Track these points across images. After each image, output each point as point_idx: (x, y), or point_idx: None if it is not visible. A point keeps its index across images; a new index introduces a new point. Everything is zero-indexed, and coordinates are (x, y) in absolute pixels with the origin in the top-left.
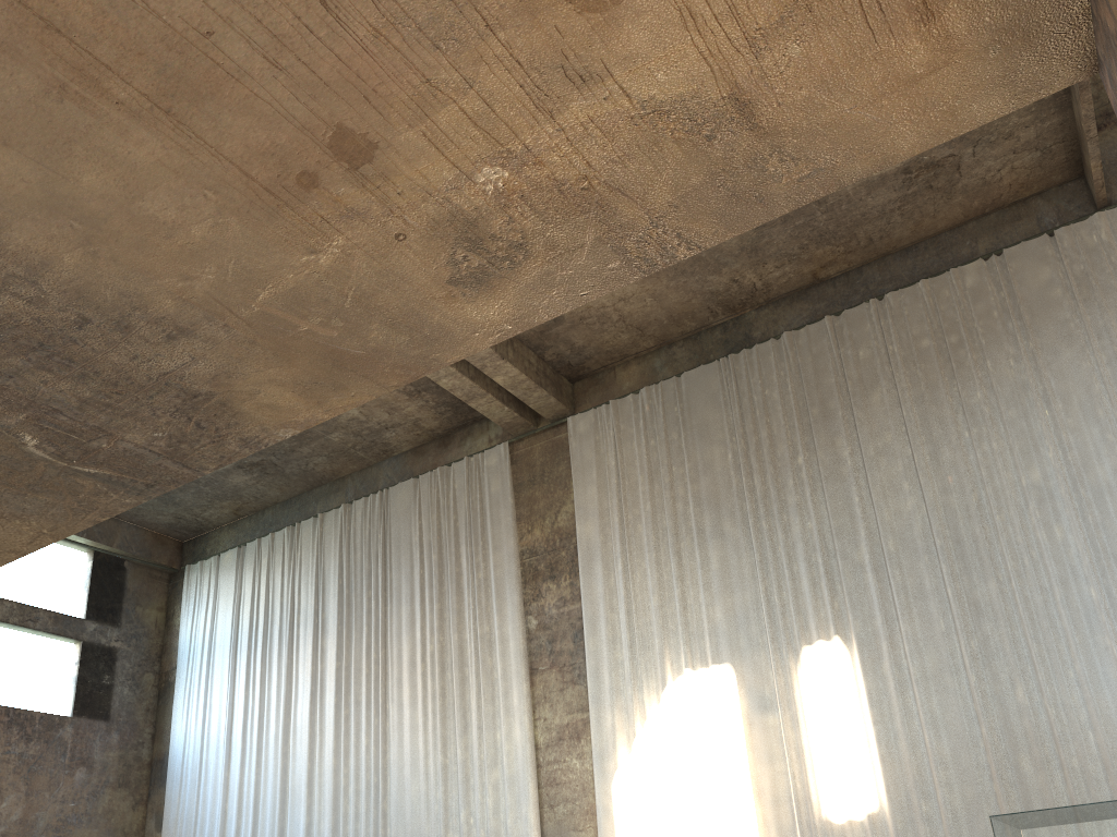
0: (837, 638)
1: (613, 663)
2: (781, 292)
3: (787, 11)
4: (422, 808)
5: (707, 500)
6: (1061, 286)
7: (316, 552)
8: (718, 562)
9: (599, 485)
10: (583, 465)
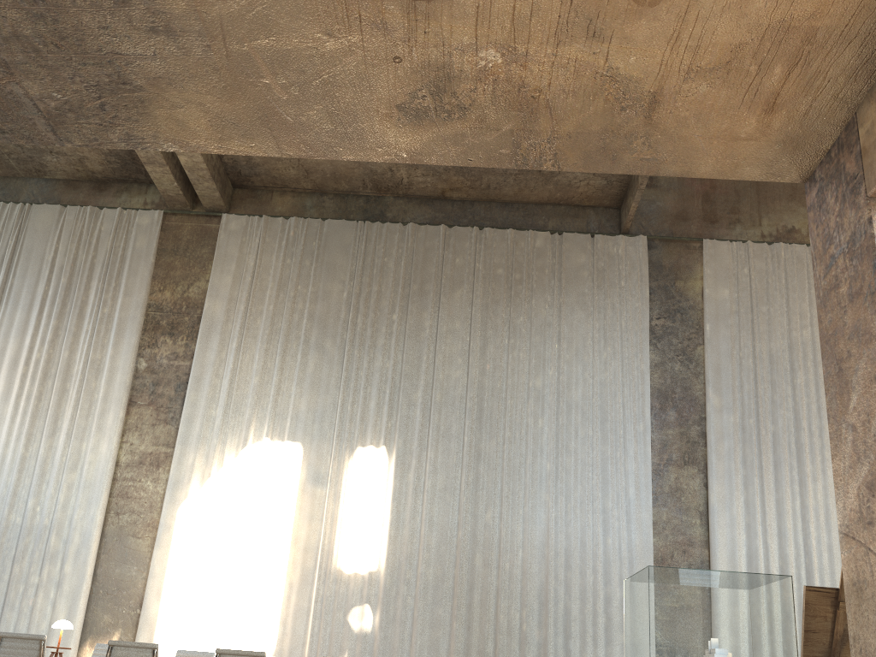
0: (384, 447)
1: (207, 416)
2: (416, 193)
3: (718, 66)
4: None
5: (318, 320)
6: (588, 271)
7: None
8: (313, 368)
9: (235, 277)
10: (225, 256)
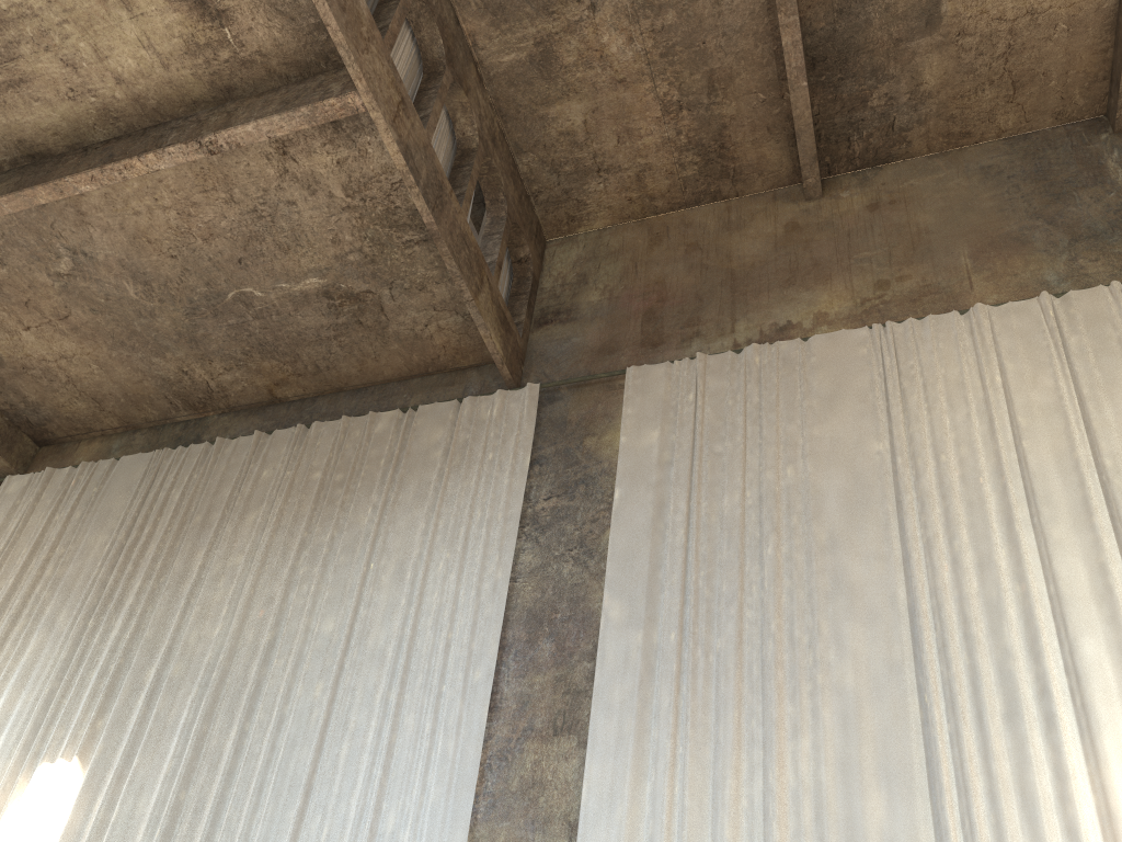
0: (74, 759)
1: None
2: (241, 402)
3: None
4: None
5: (62, 586)
6: (443, 449)
7: None
8: (31, 653)
9: None
10: None
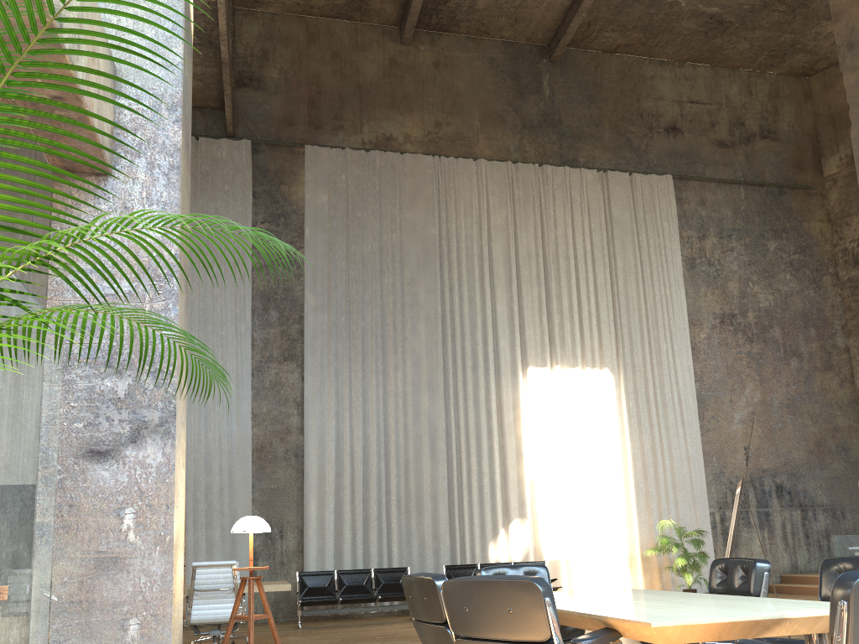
0: None
1: None
2: None
3: None
4: None
5: None
6: (192, 174)
7: None
8: None
9: None
10: None
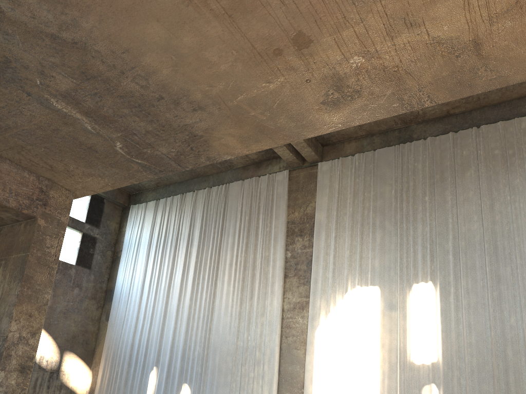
0: (430, 282)
1: (324, 278)
2: (430, 117)
3: (510, 7)
4: (227, 329)
5: (379, 211)
6: None
7: (192, 207)
8: (380, 240)
9: (329, 196)
10: (322, 186)
